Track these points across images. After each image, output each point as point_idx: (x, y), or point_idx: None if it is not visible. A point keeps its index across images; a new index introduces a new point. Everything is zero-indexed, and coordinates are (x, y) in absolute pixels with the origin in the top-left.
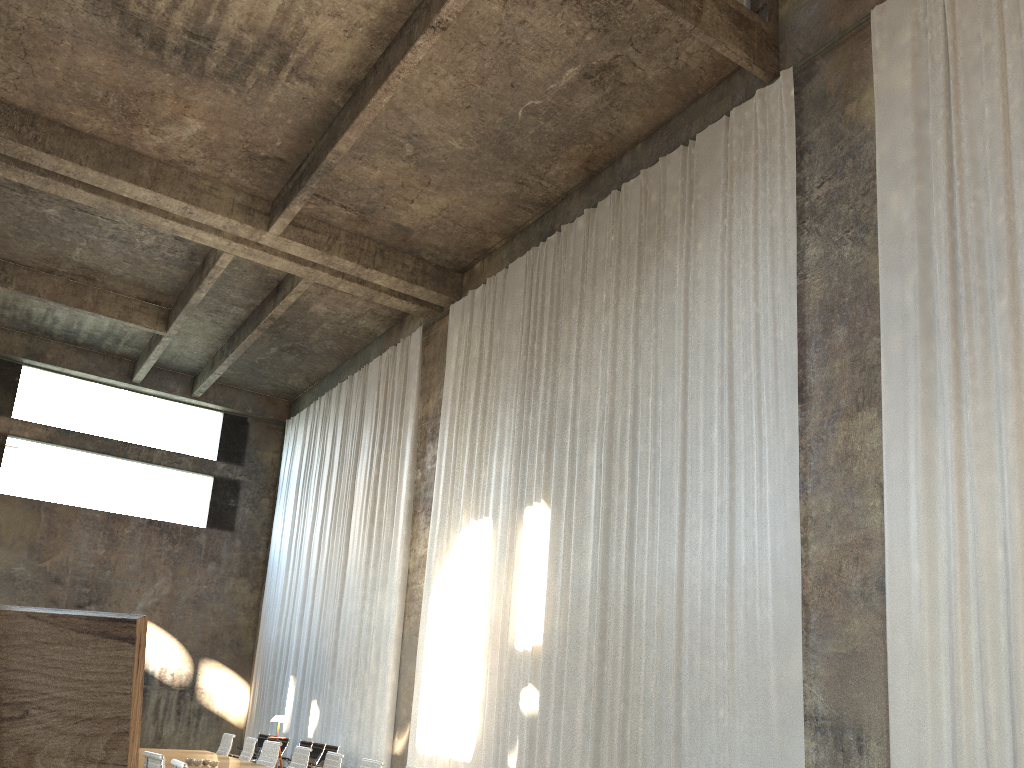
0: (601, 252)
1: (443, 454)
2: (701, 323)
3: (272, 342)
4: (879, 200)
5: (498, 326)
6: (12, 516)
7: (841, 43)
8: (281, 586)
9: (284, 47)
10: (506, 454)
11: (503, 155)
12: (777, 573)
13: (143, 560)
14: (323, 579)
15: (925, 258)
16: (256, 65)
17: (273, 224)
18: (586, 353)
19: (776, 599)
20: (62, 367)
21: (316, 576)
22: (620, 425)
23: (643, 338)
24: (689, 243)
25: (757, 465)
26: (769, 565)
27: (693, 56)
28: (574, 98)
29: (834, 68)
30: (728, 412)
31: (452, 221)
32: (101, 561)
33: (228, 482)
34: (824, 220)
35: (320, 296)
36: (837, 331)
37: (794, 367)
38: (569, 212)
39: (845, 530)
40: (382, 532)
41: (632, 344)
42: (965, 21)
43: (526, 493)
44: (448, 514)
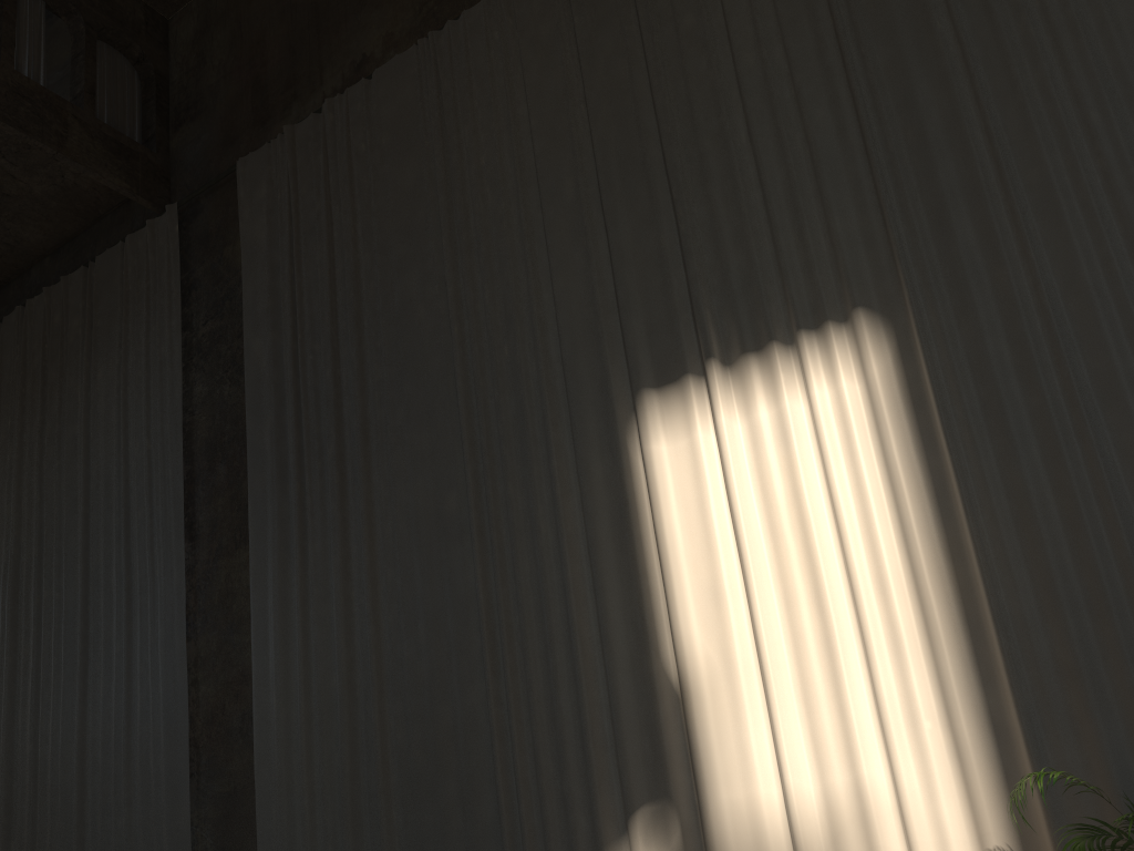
0: (7, 373)
1: None
2: (101, 457)
3: None
4: (245, 344)
5: None
6: None
7: (220, 186)
8: None
9: None
10: None
11: None
12: (168, 718)
13: None
14: None
15: (280, 403)
16: None
17: None
18: None
19: (167, 745)
20: None
21: None
22: (26, 568)
23: (47, 471)
24: (91, 371)
25: (151, 607)
26: (161, 710)
27: (81, 176)
28: None
29: (215, 209)
30: (125, 552)
31: None
32: None
33: None
34: (209, 358)
35: None
36: (220, 469)
37: (181, 505)
38: None
39: (228, 668)
40: None
41: (36, 478)
42: (304, 187)
43: None
44: None
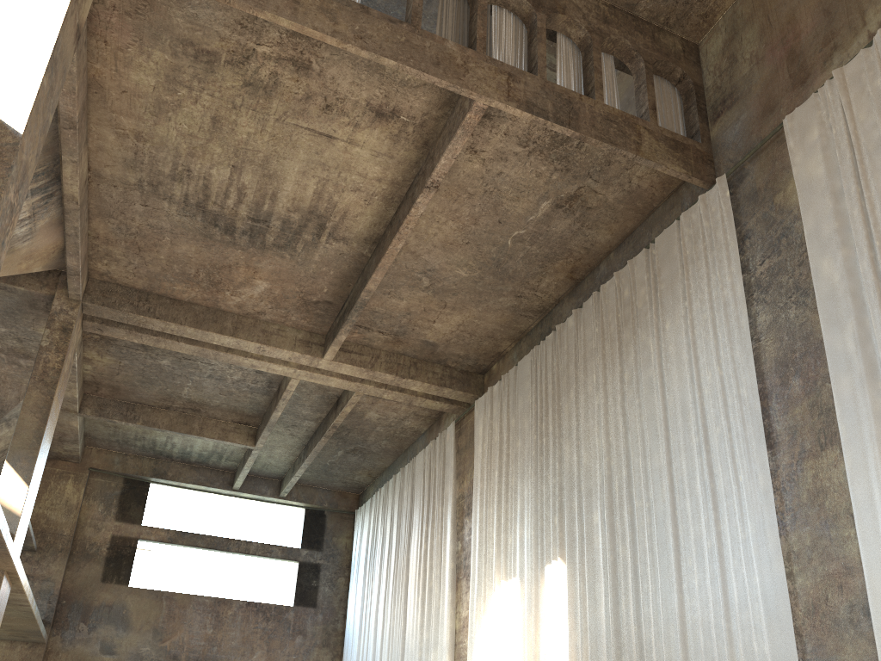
0: (589, 342)
1: (476, 526)
2: (675, 390)
3: (338, 446)
4: (812, 267)
5: (513, 413)
6: (141, 605)
7: (763, 149)
8: (355, 653)
9: (321, 218)
10: (526, 520)
11: (501, 276)
12: (768, 607)
13: (243, 636)
14: (387, 644)
15: (859, 309)
16: (302, 234)
17: (326, 352)
18: (584, 427)
19: (770, 632)
20: (179, 481)
21: (382, 642)
22: (617, 485)
23: (629, 408)
24: (658, 325)
25: (738, 508)
26: (760, 600)
27: (643, 178)
28: (551, 224)
29: (760, 169)
30: (707, 463)
31: (468, 333)
32: (209, 639)
33: (310, 565)
34: (769, 290)
35: (371, 405)
36: (793, 382)
37: (759, 418)
38: (562, 314)
39: (826, 561)
40: (432, 598)
41: (620, 414)
42: (862, 114)
43: (545, 553)
44: (483, 577)
